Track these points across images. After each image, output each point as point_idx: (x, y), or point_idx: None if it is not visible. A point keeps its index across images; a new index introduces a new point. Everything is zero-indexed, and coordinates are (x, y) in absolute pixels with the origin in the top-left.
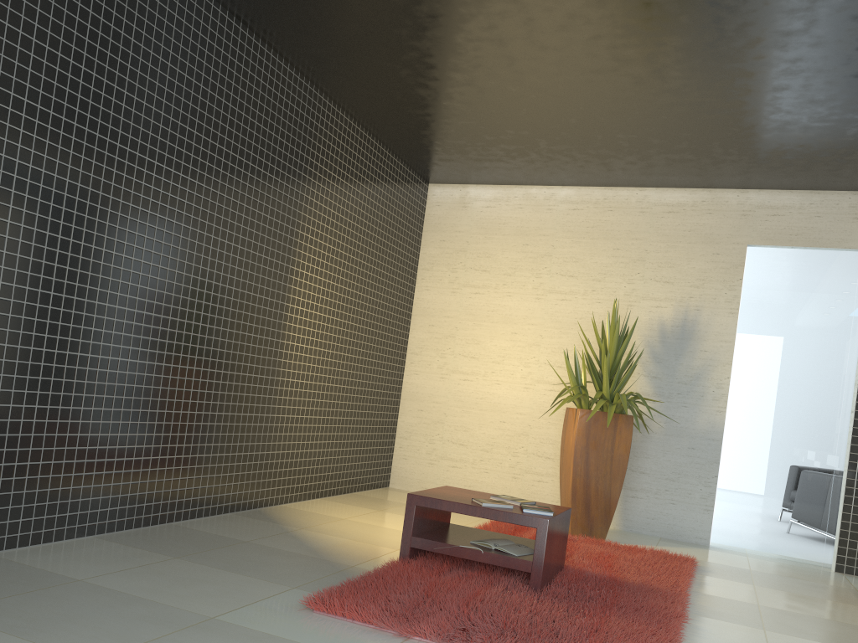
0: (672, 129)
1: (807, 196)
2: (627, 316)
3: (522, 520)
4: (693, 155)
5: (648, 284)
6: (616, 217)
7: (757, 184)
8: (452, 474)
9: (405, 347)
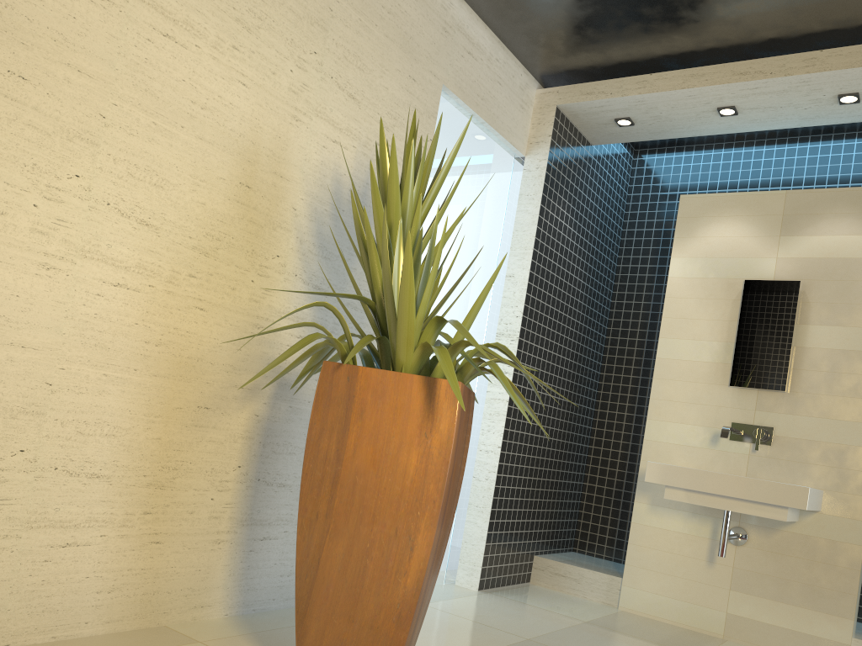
0: None
1: (496, 46)
2: (289, 140)
3: None
4: None
5: (328, 86)
6: None
7: None
8: None
9: None
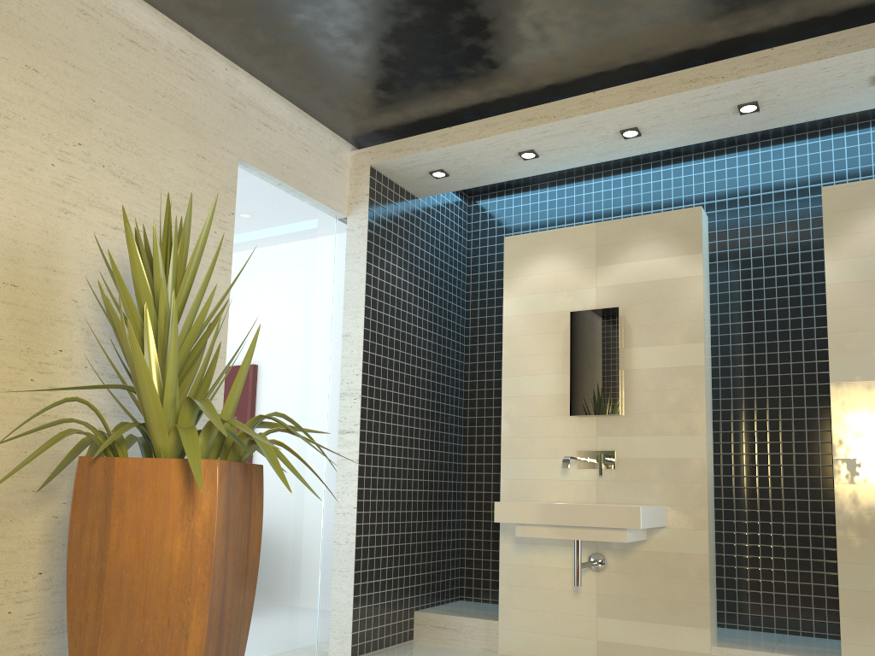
0: None
1: (296, 115)
2: (59, 233)
3: None
4: None
5: (100, 175)
6: None
7: (265, 65)
8: None
9: None
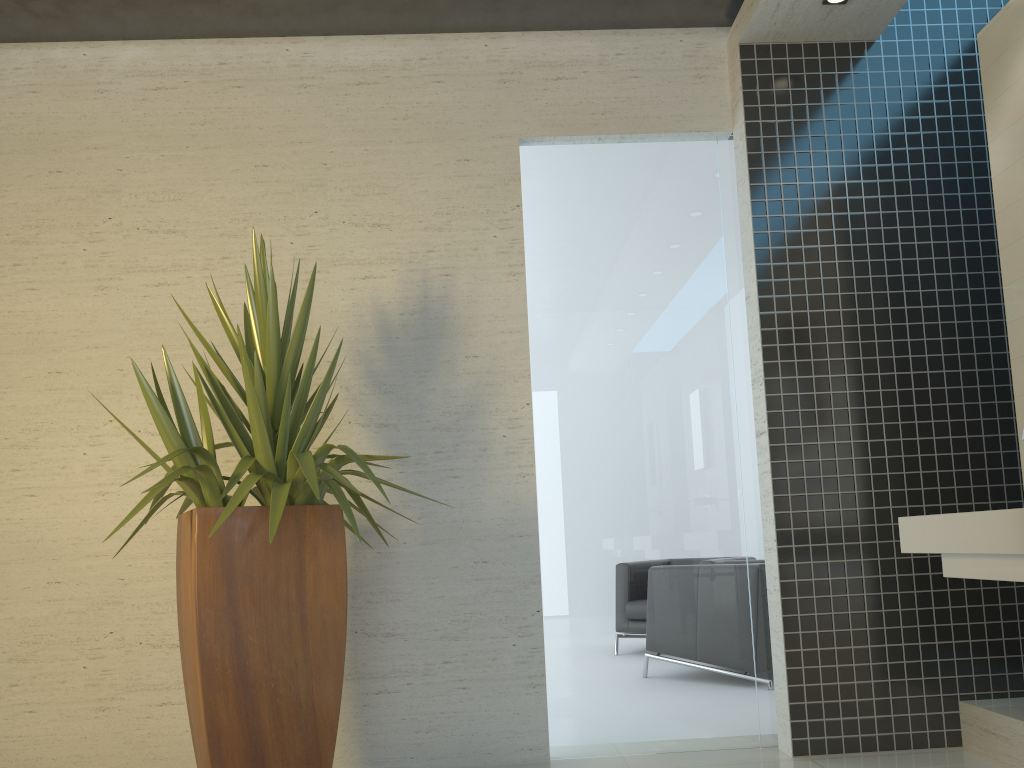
0: None
1: (609, 40)
2: None
3: None
4: None
5: (341, 232)
6: (251, 100)
7: (519, 13)
8: None
9: None
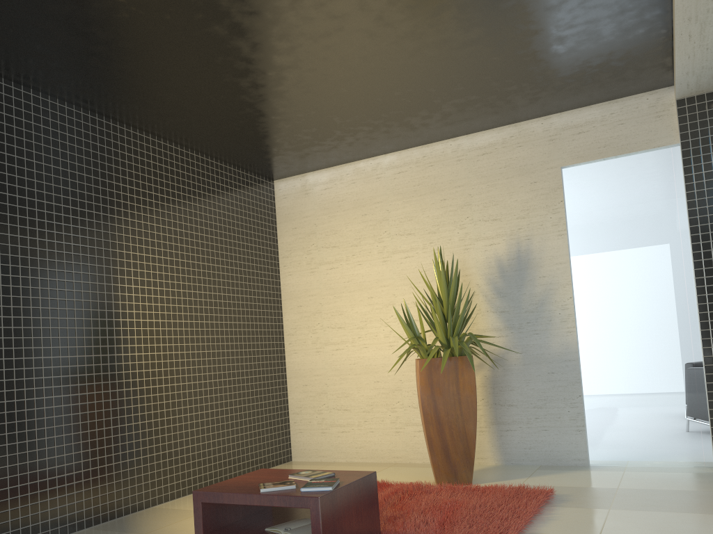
0: (438, 74)
1: (606, 107)
2: (465, 259)
3: (295, 502)
4: (476, 94)
5: (479, 225)
6: (437, 170)
7: (554, 108)
8: (342, 439)
9: (280, 331)
